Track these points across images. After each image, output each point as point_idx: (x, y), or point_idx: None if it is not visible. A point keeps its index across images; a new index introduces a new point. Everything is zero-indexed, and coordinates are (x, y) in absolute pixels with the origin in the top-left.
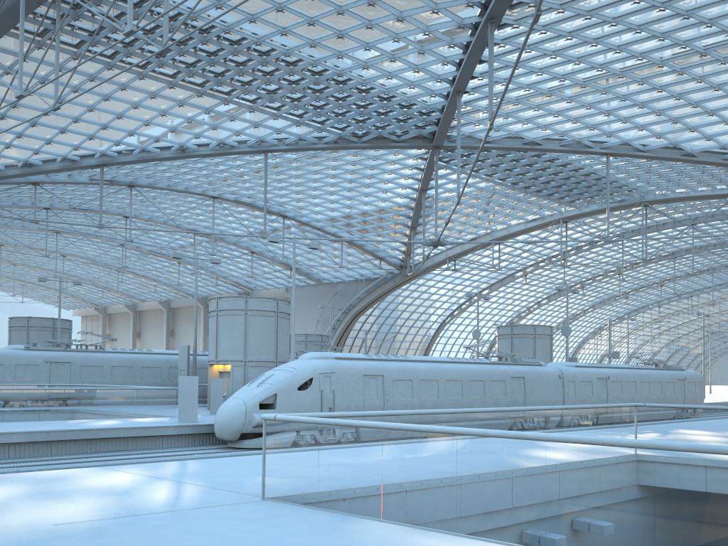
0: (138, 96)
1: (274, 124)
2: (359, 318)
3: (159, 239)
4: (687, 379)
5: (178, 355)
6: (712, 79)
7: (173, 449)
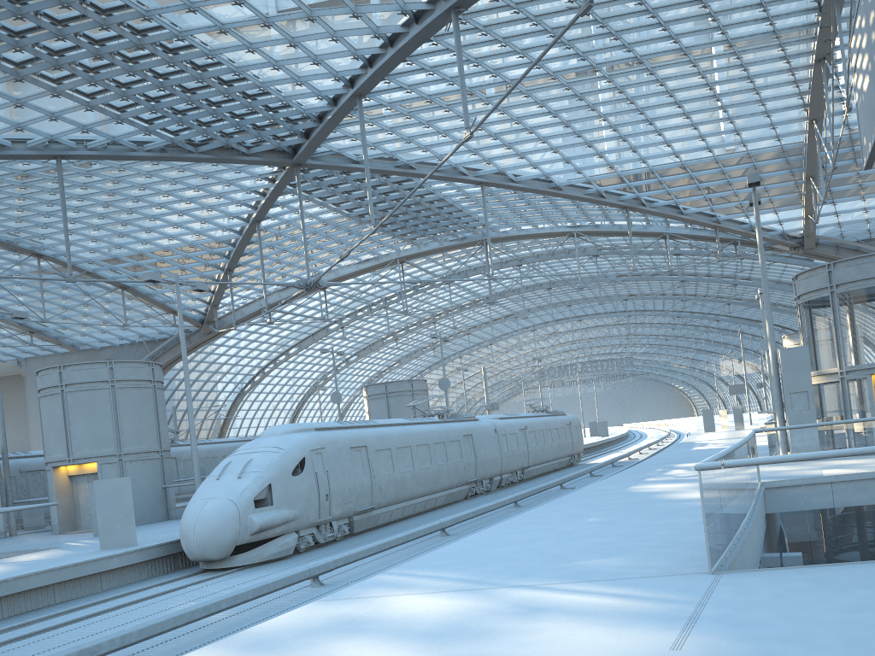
0: None
1: (80, 117)
2: None
3: None
4: (571, 424)
5: None
6: (601, 109)
7: (126, 589)
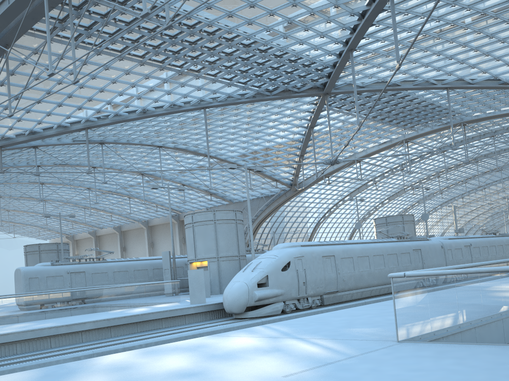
0: (116, 74)
1: (211, 86)
2: (261, 225)
3: (116, 182)
4: None
5: (157, 259)
6: None
7: (195, 324)
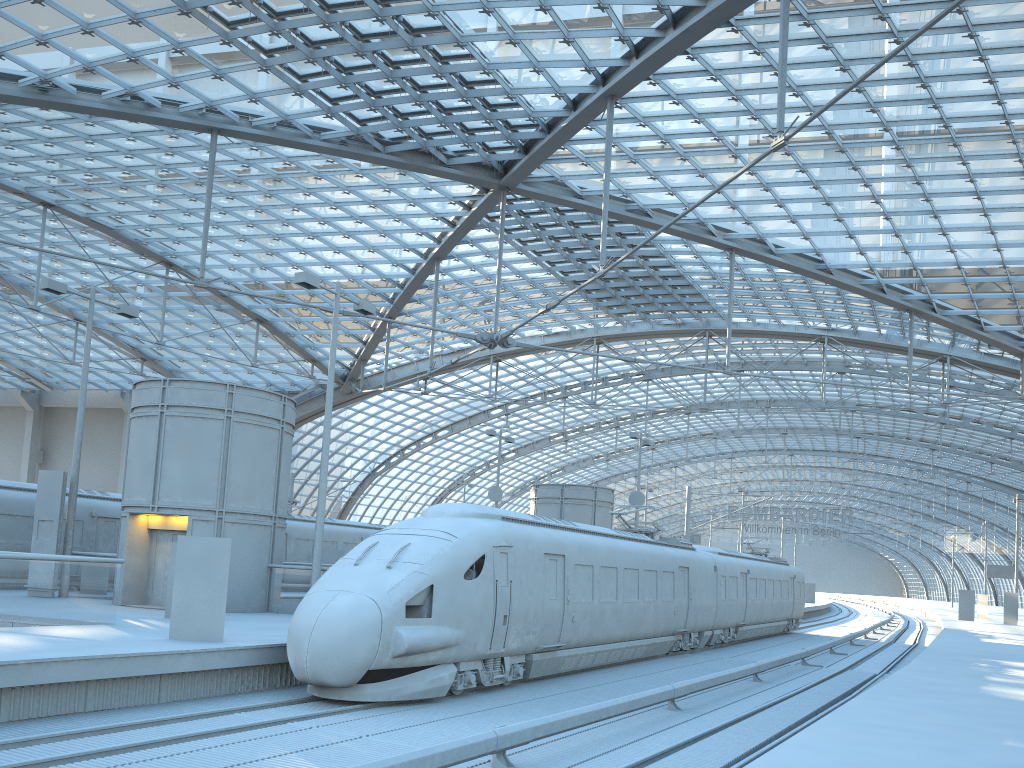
0: None
1: (251, 80)
2: None
3: None
4: (795, 578)
5: (12, 489)
6: (918, 167)
7: (193, 707)
